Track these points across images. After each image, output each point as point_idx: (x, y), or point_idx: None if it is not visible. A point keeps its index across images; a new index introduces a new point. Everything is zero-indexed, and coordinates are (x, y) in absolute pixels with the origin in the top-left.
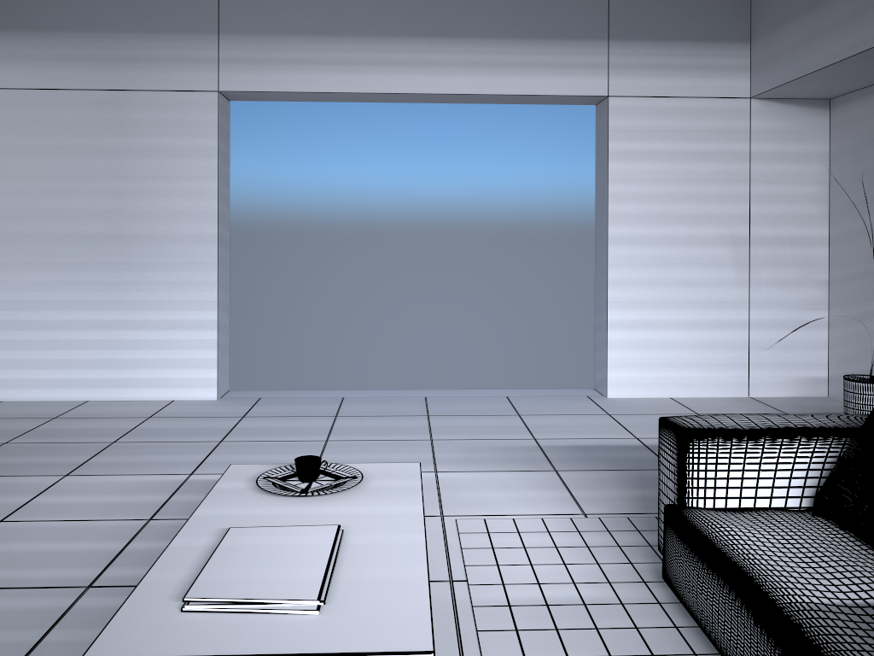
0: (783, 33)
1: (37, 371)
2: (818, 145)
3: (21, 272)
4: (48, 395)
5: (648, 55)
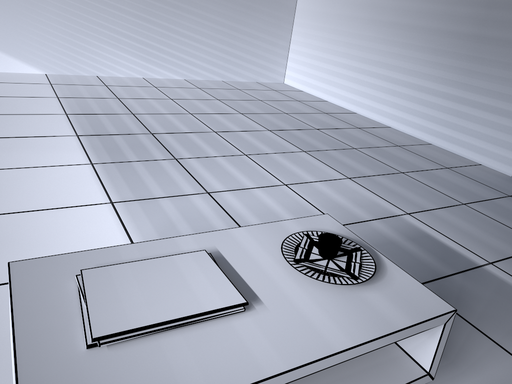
0: None
1: (411, 116)
2: None
3: (418, 53)
4: (412, 132)
5: None
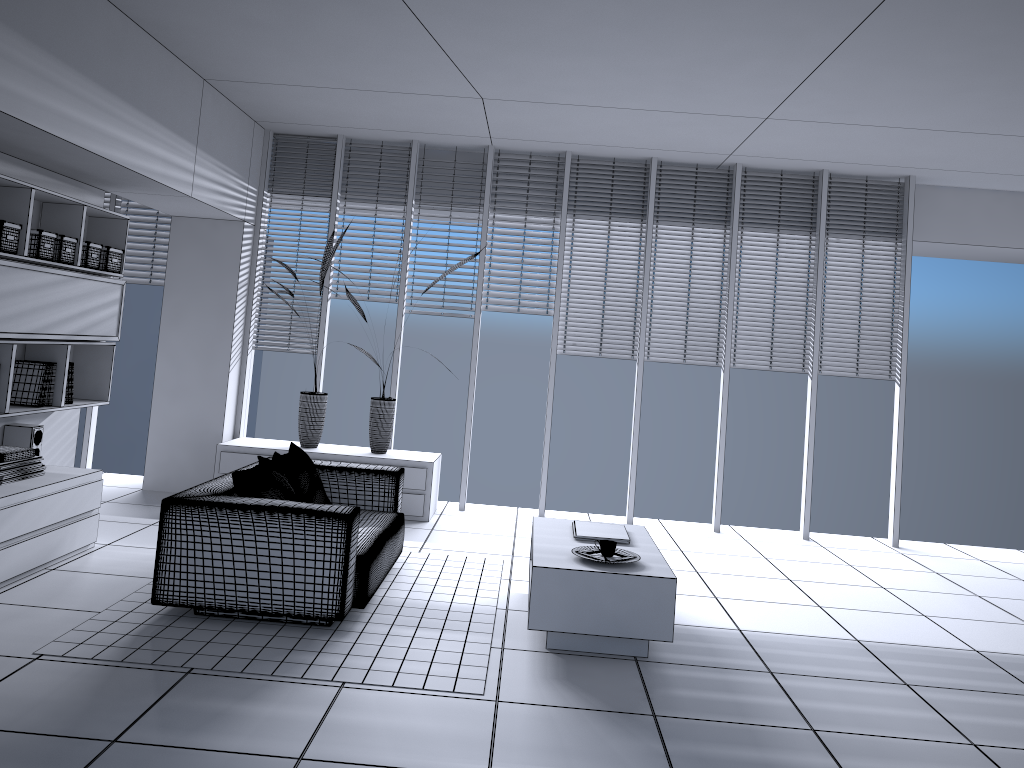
0: None
1: None
2: None
3: None
4: None
5: None
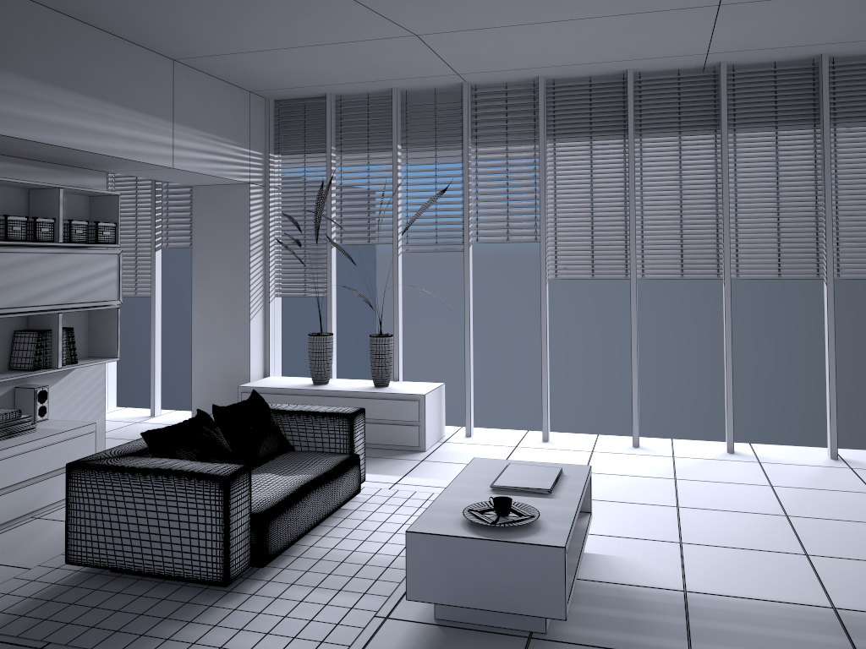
0: None
1: None
2: None
3: None
4: None
5: None
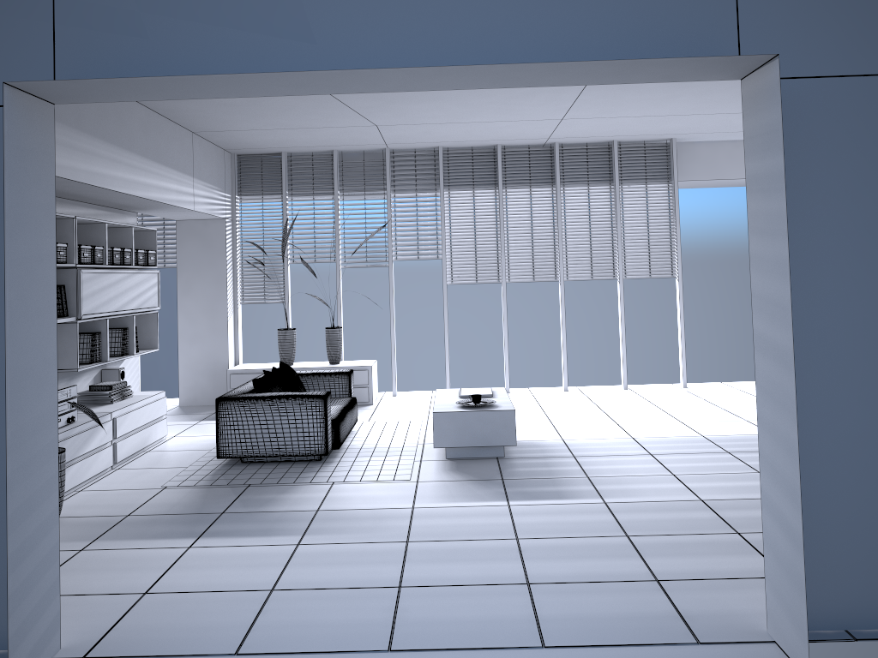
0: None
1: None
2: None
3: None
4: None
5: None
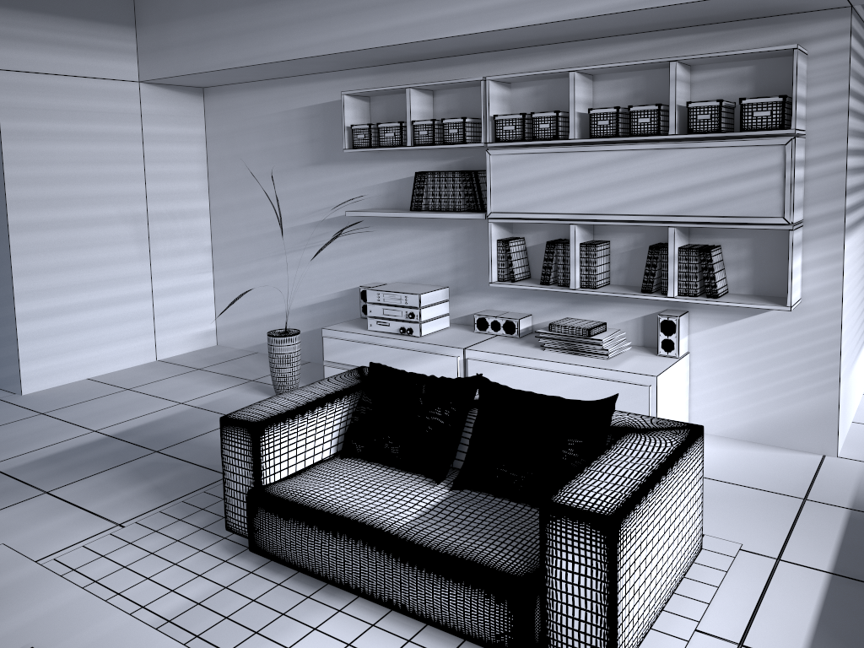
0: (175, 29)
1: None
2: (197, 128)
3: None
4: None
5: (37, 29)
